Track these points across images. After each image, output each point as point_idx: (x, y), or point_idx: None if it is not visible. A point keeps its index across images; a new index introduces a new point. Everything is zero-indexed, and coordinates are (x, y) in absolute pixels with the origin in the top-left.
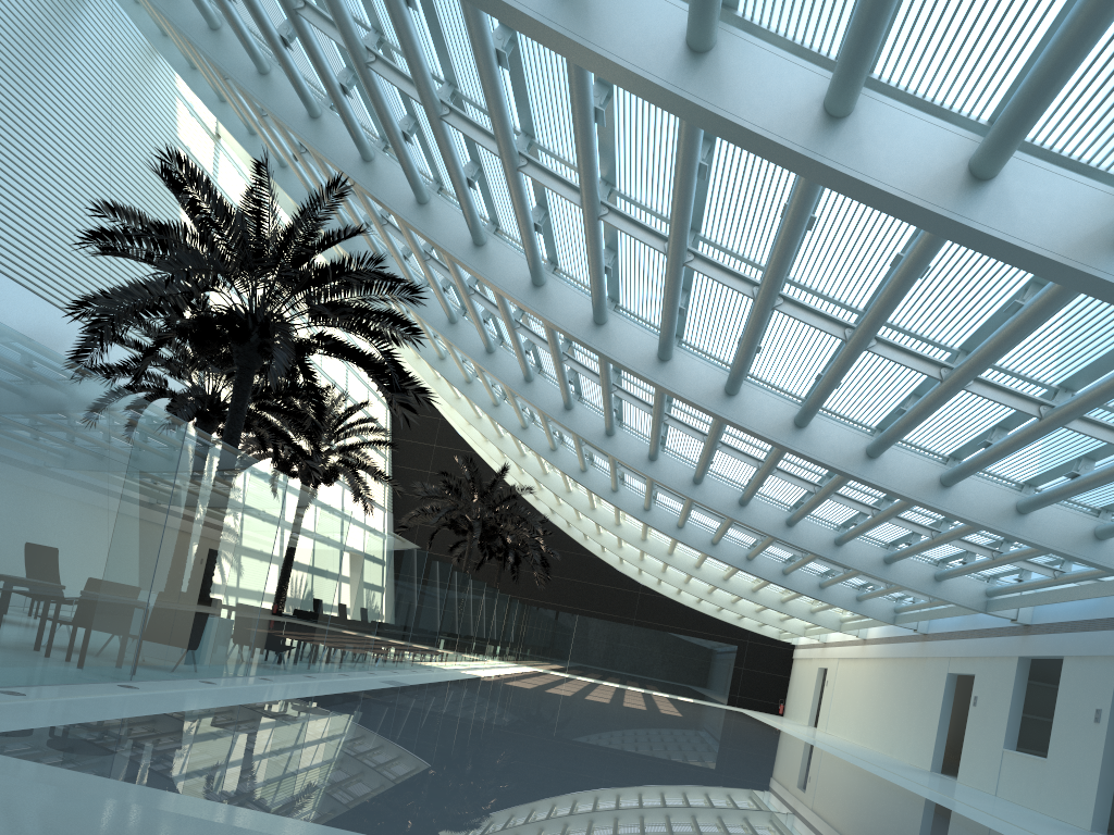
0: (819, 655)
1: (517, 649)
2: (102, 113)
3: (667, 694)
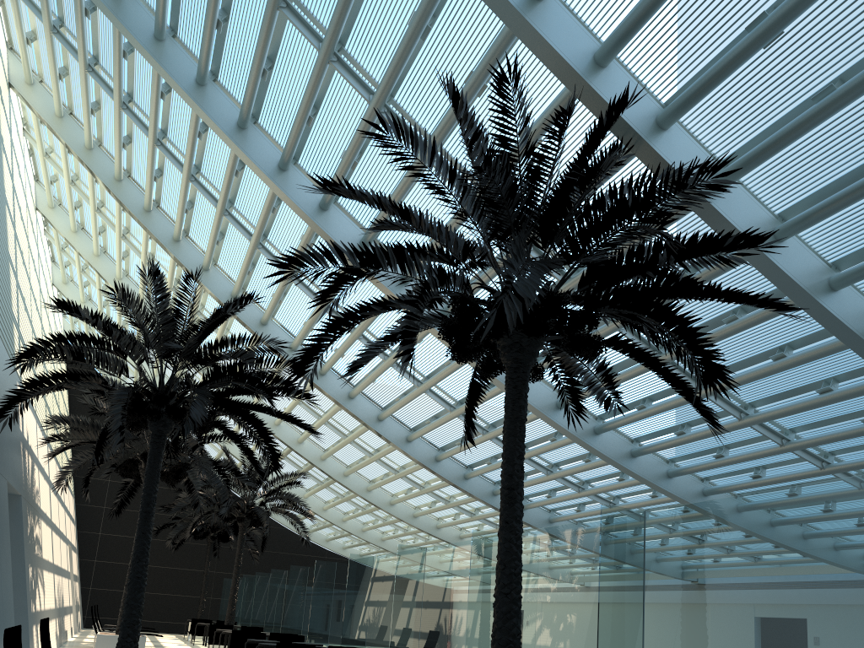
0: None
1: None
2: None
3: None
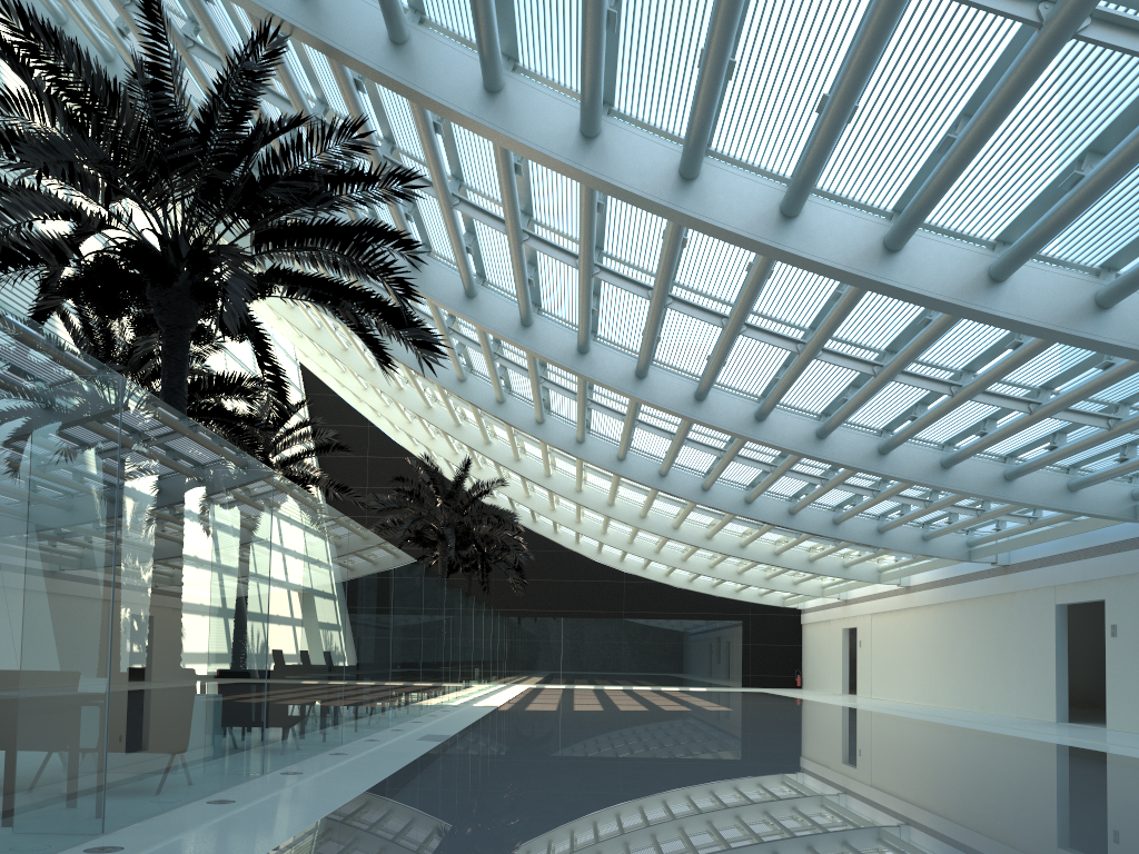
0: (841, 614)
1: (503, 667)
2: None
3: (675, 687)
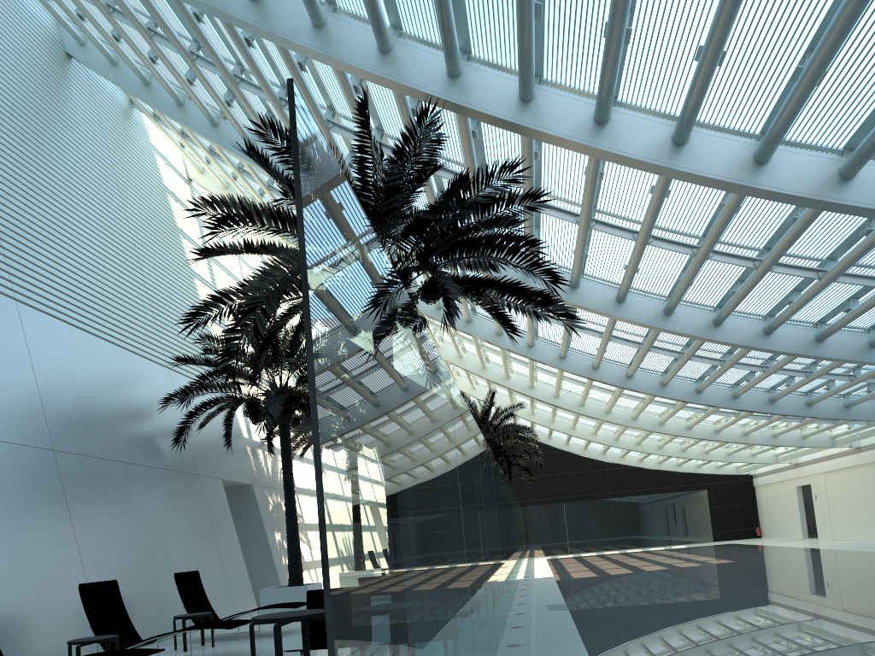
0: (793, 475)
1: (524, 546)
2: (108, 172)
3: (659, 547)
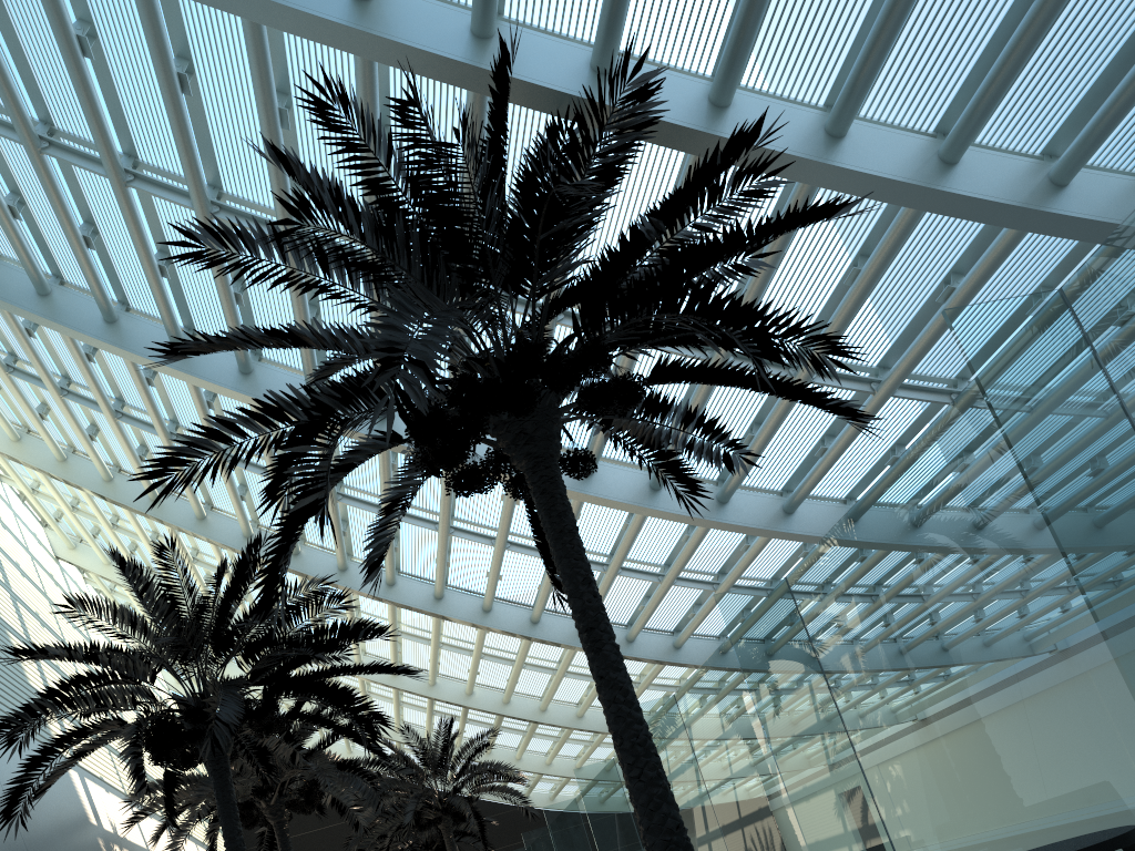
0: None
1: None
2: None
3: None
